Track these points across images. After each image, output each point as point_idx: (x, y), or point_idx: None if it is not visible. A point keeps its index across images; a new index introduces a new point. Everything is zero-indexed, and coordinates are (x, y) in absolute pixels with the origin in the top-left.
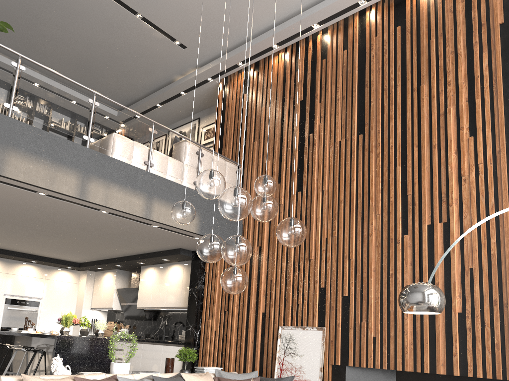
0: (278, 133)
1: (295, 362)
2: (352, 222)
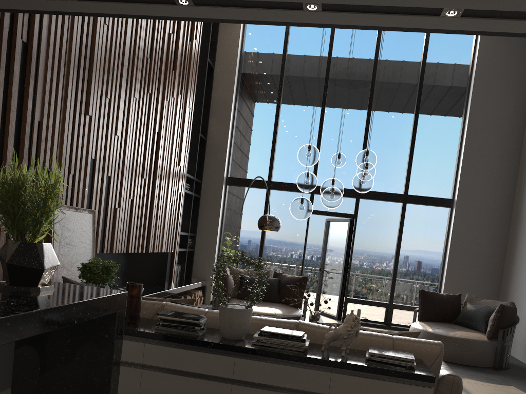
0: None
1: (71, 255)
2: (122, 91)
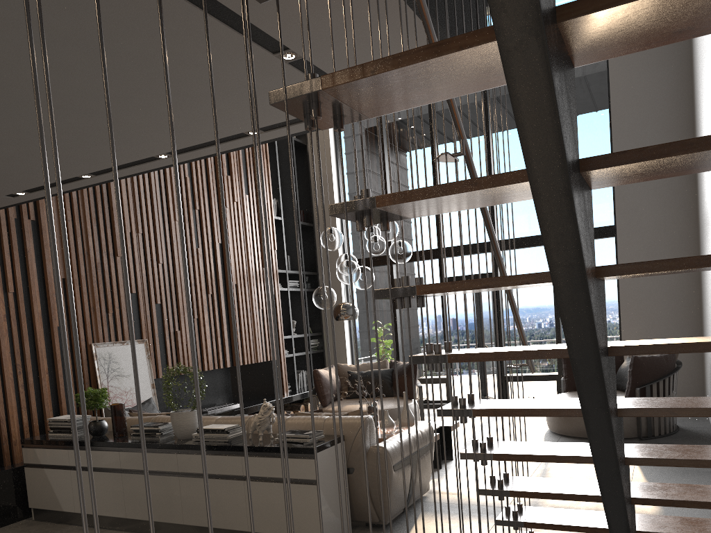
0: None
1: (124, 385)
2: (157, 221)
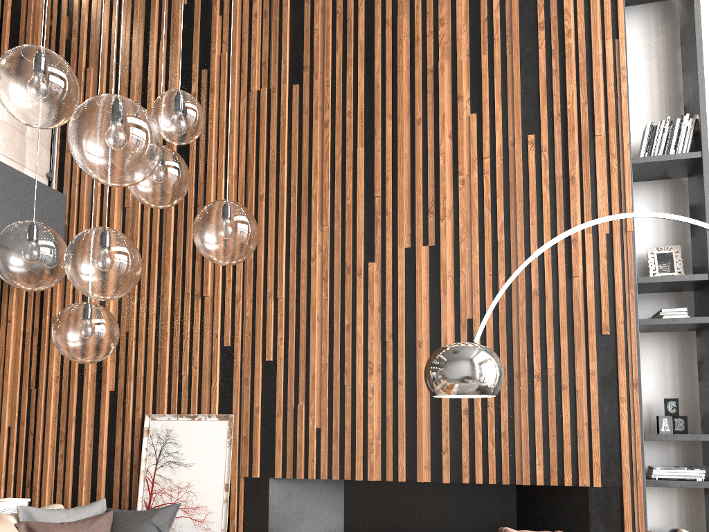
0: (139, 58)
1: (178, 477)
2: (281, 234)
